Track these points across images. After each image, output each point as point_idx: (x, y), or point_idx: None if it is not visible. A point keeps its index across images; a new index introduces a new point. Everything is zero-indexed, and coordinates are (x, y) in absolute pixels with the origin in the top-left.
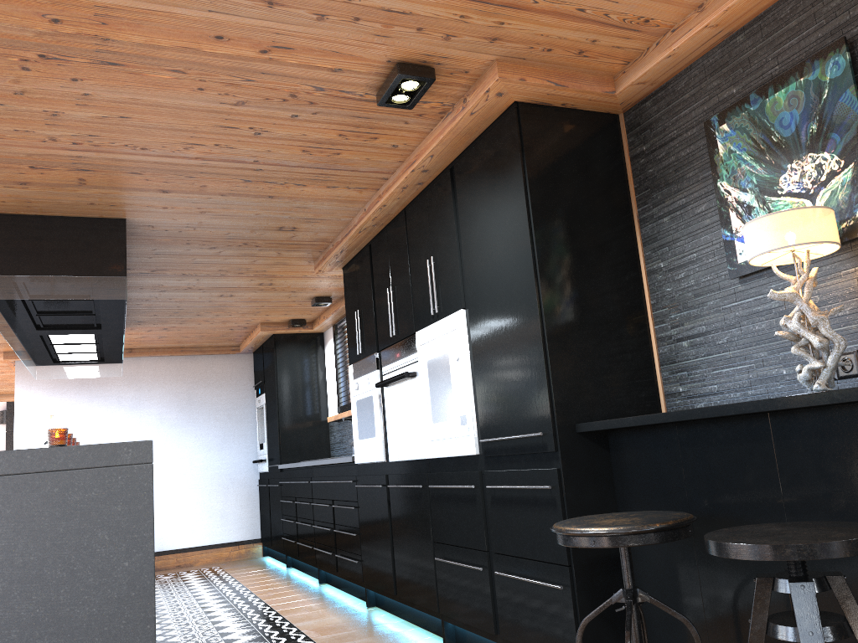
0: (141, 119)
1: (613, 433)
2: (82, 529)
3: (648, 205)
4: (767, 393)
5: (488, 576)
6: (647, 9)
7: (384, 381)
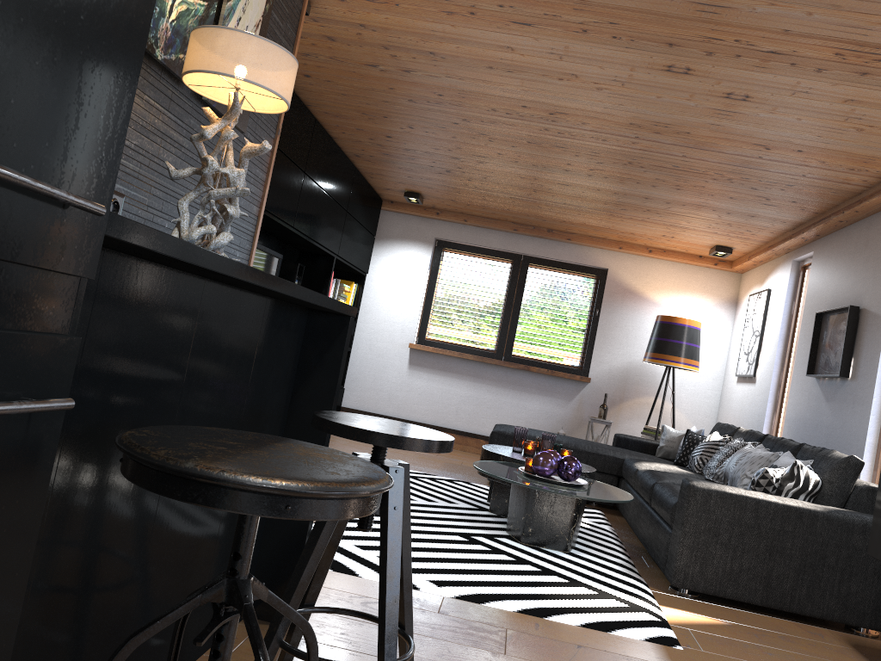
0: None
1: None
2: None
3: None
4: None
5: None
6: None
7: None
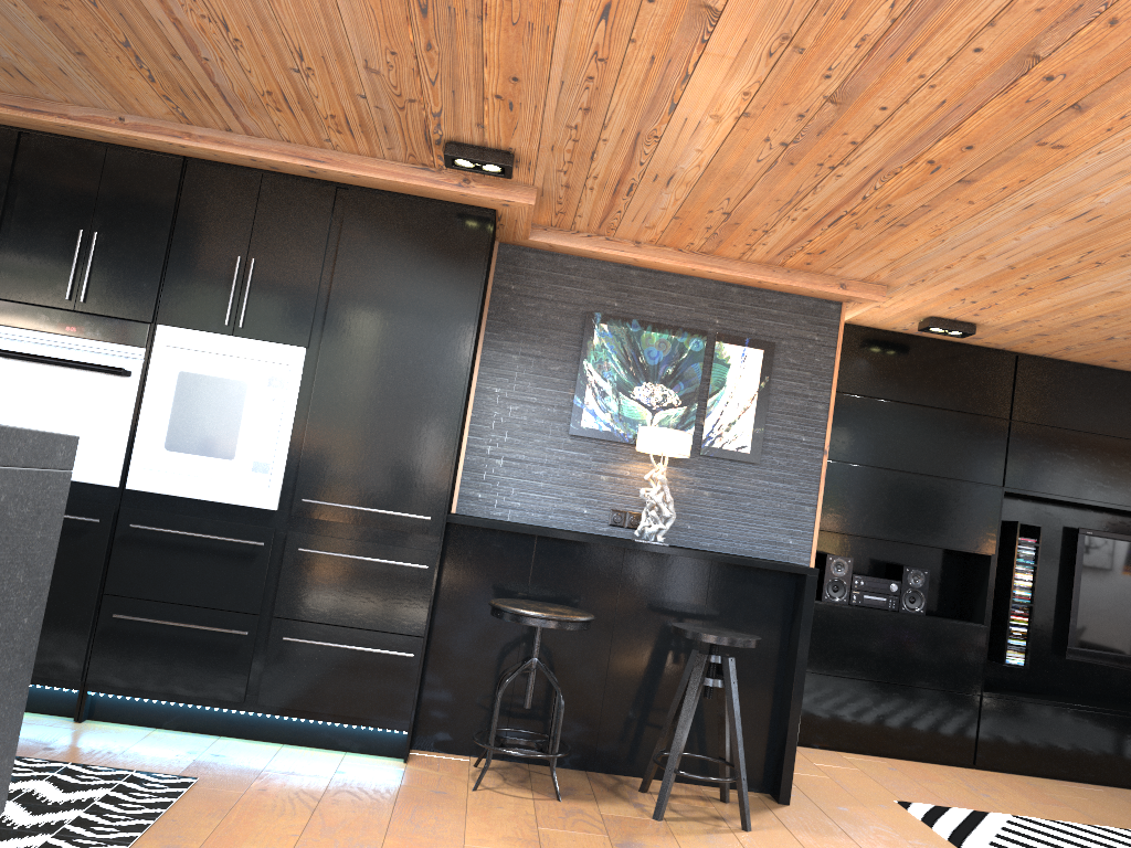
0: (277, 0)
1: (456, 525)
2: (8, 565)
3: (500, 335)
4: (565, 521)
5: (254, 641)
6: (627, 229)
7: (35, 357)
